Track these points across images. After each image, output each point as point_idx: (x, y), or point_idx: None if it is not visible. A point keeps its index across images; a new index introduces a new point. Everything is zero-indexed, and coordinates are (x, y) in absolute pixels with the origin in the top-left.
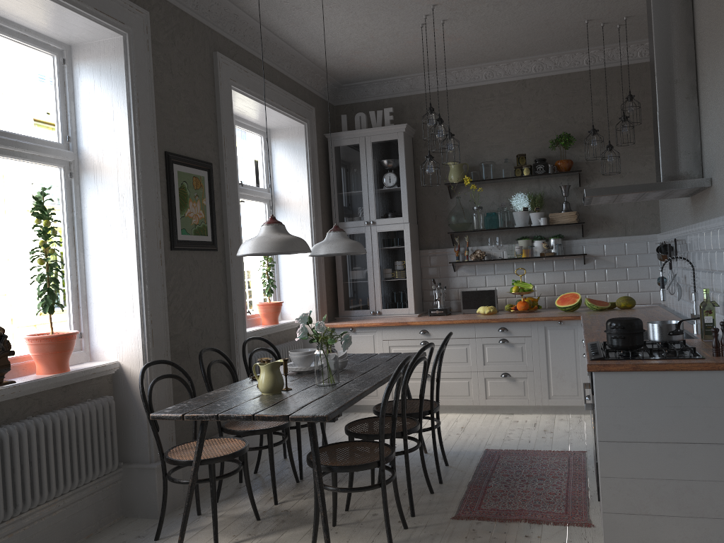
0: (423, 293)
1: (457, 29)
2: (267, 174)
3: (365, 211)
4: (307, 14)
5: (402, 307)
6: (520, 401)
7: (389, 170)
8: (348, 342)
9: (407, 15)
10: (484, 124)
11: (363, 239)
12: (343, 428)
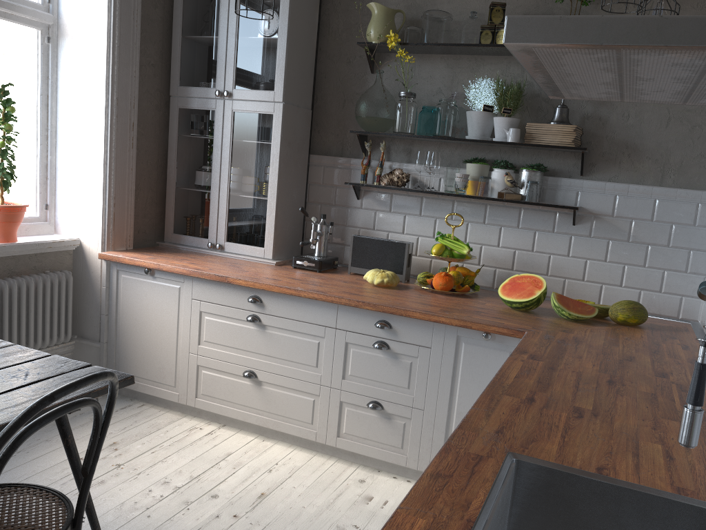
0: (306, 226)
1: None
2: None
3: (218, 73)
4: None
5: (256, 246)
6: (393, 457)
7: (265, 4)
8: None
9: None
10: None
11: (212, 120)
12: None
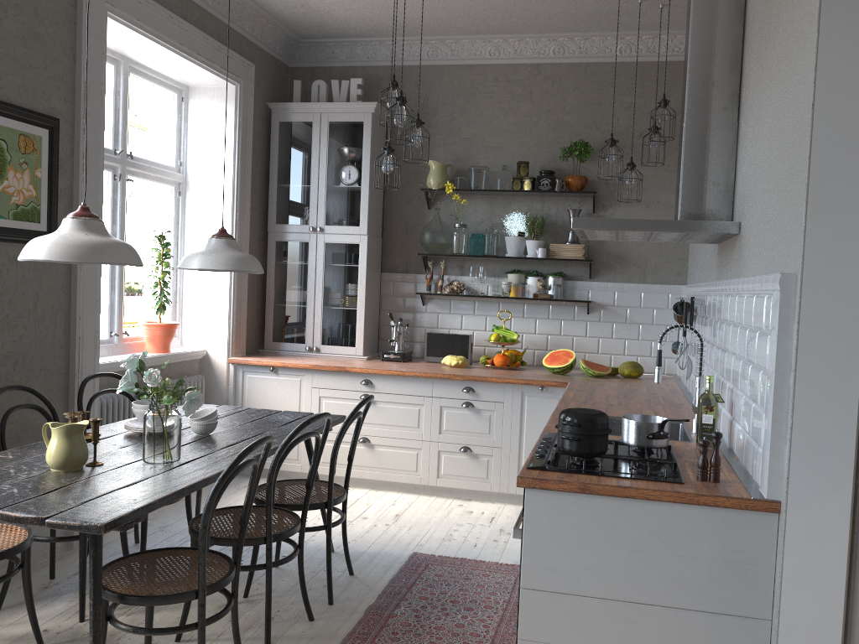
0: (380, 329)
1: None
2: (179, 148)
3: (311, 213)
4: None
5: (348, 346)
6: (481, 486)
7: (349, 162)
8: (196, 403)
9: None
10: (482, 116)
11: (306, 250)
12: (239, 502)
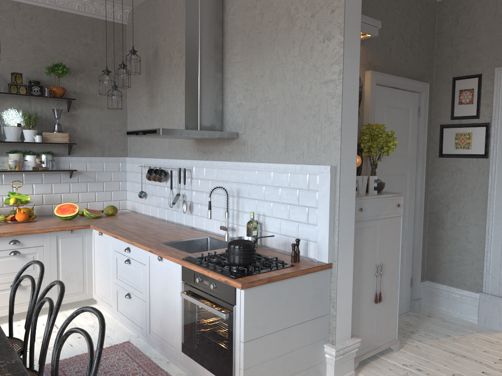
0: None
1: None
2: None
3: None
4: None
5: None
6: None
7: None
8: None
9: None
10: None
11: None
12: None
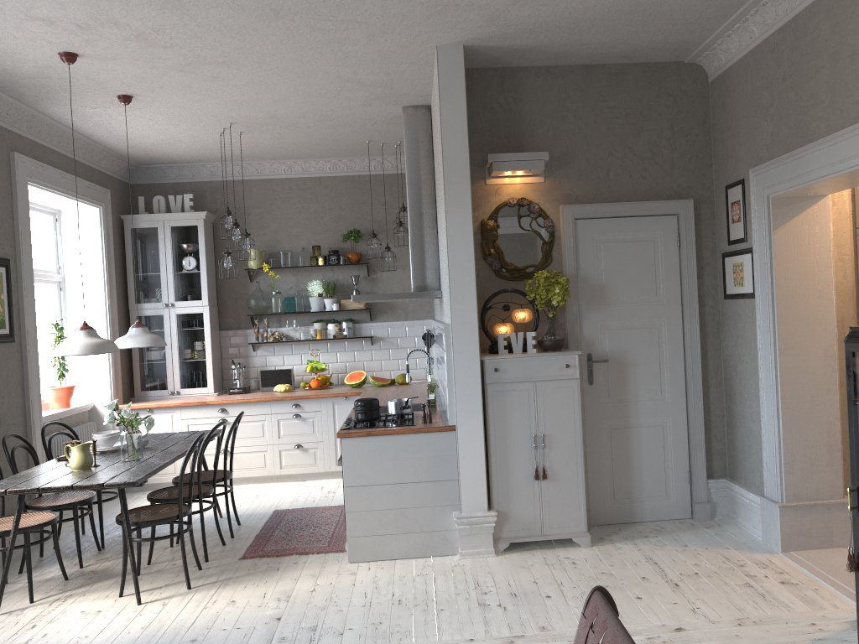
0: (223, 372)
1: (254, 138)
2: (57, 256)
3: (163, 293)
4: (108, 119)
5: (202, 387)
6: (311, 469)
7: (189, 255)
8: (152, 424)
9: (207, 127)
10: (283, 214)
11: (162, 320)
12: (140, 505)
